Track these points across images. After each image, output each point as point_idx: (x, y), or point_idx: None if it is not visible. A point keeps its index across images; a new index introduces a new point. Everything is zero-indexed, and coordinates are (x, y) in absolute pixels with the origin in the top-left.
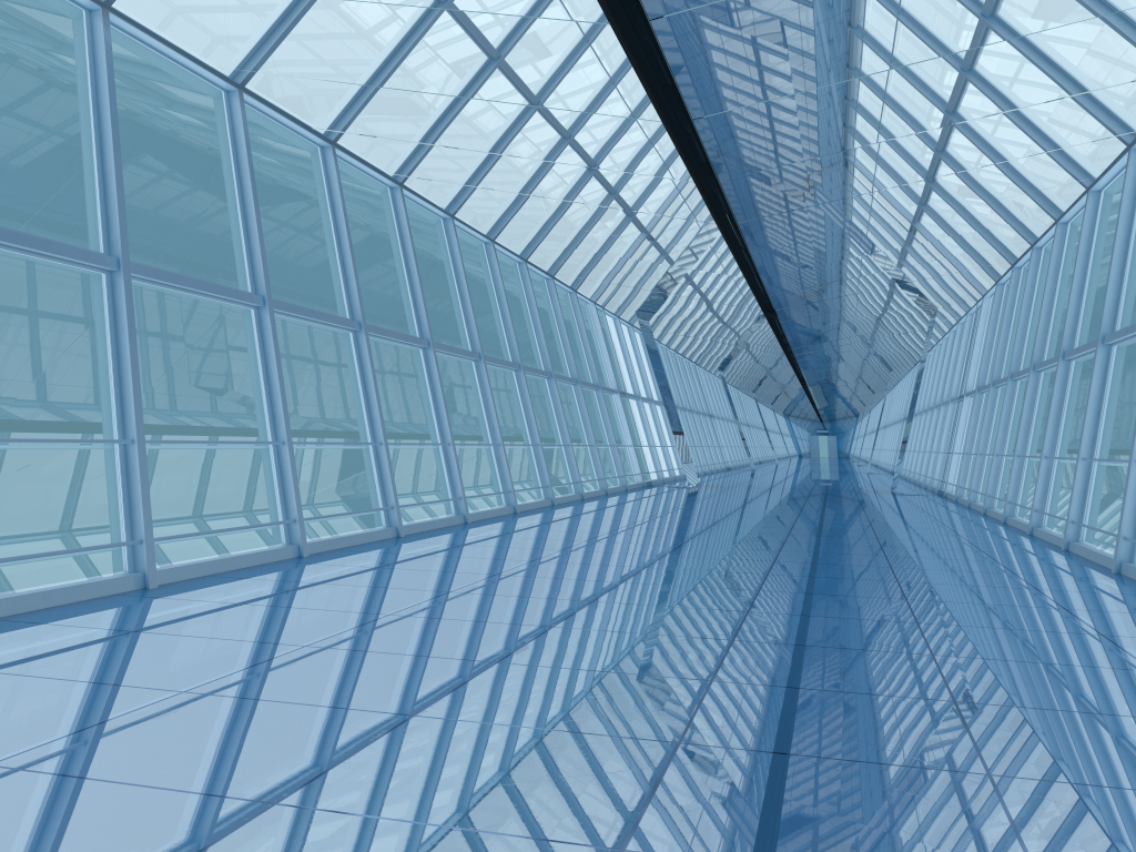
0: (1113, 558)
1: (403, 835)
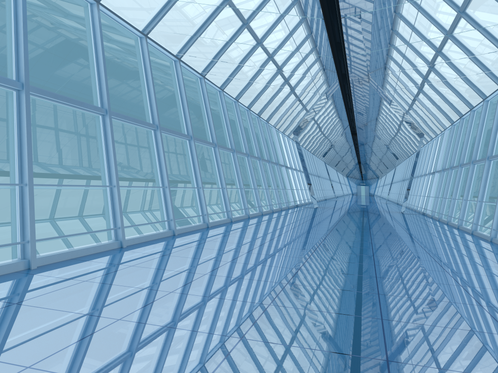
0: None
1: (299, 352)
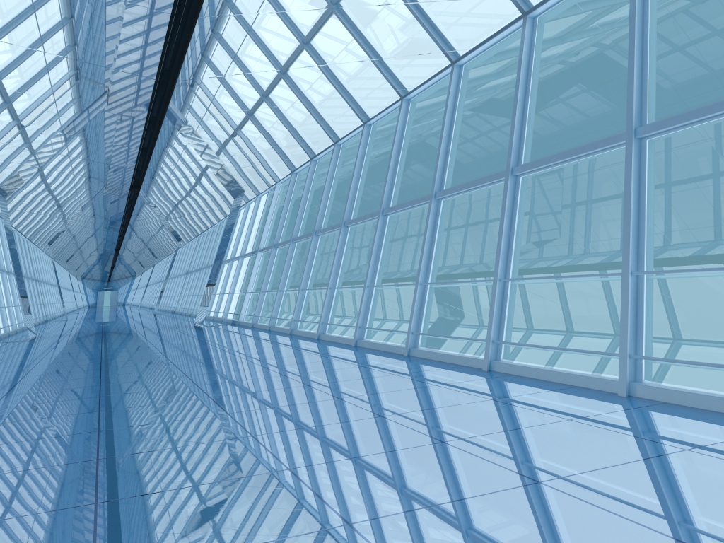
0: (476, 358)
1: None
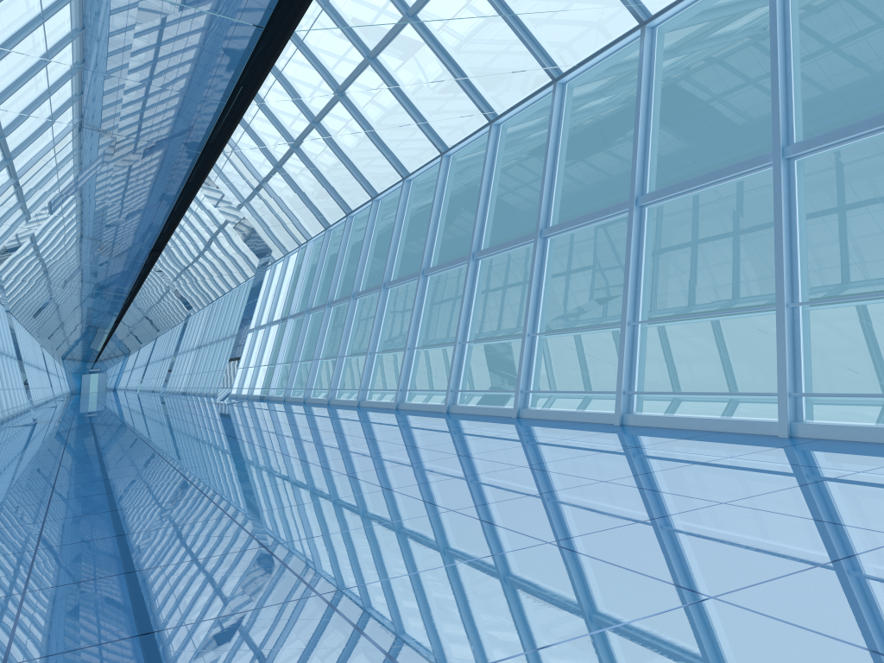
0: (507, 408)
1: None
